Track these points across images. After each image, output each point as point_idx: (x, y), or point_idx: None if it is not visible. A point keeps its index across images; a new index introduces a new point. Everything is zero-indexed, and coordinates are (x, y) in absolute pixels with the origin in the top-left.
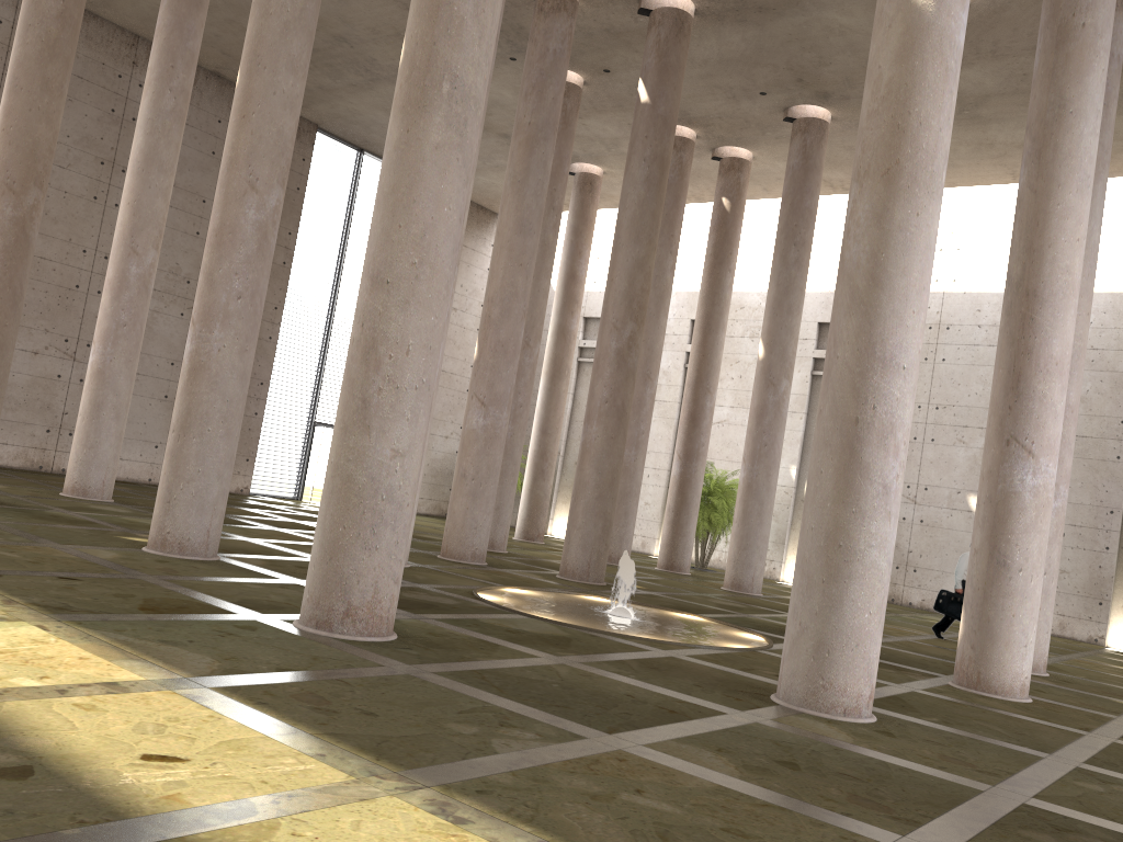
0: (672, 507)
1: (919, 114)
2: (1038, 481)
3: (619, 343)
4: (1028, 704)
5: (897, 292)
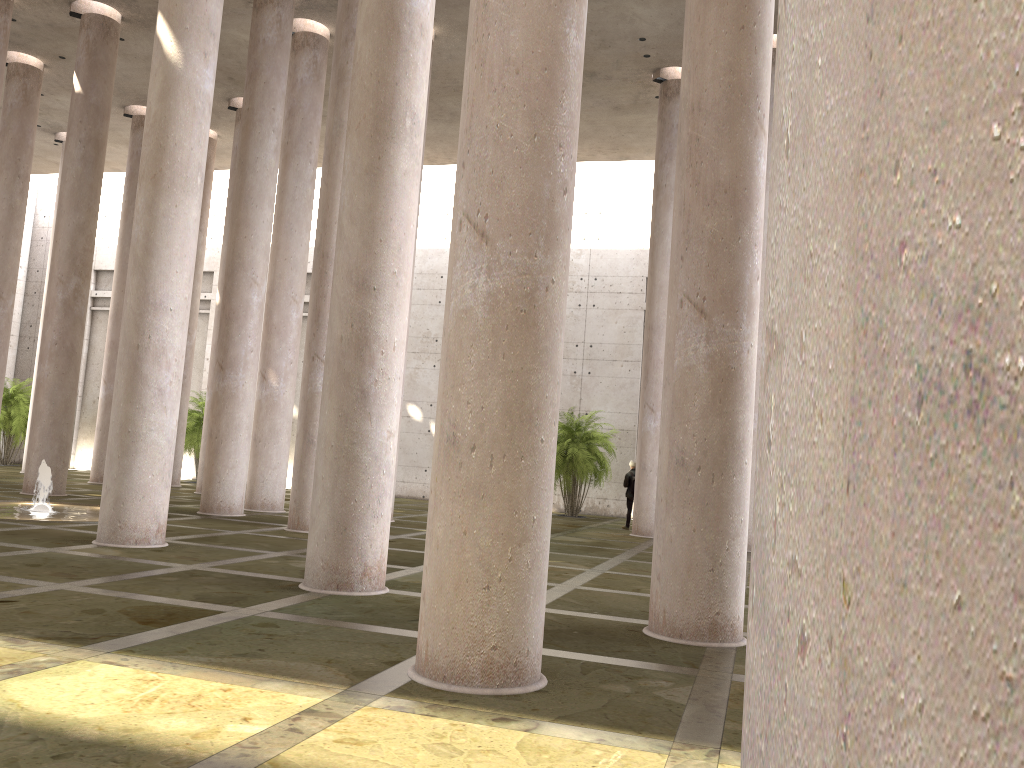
0: None
1: (175, 138)
2: None
3: (65, 294)
4: None
5: (163, 258)
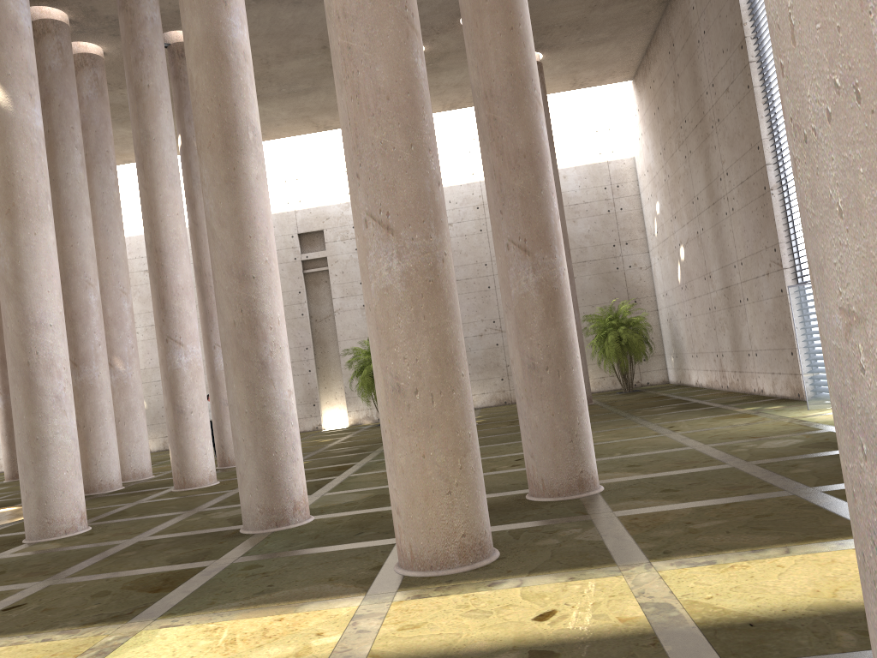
0: (5, 431)
1: (20, 174)
2: (189, 359)
3: None
4: (214, 485)
5: (34, 282)
